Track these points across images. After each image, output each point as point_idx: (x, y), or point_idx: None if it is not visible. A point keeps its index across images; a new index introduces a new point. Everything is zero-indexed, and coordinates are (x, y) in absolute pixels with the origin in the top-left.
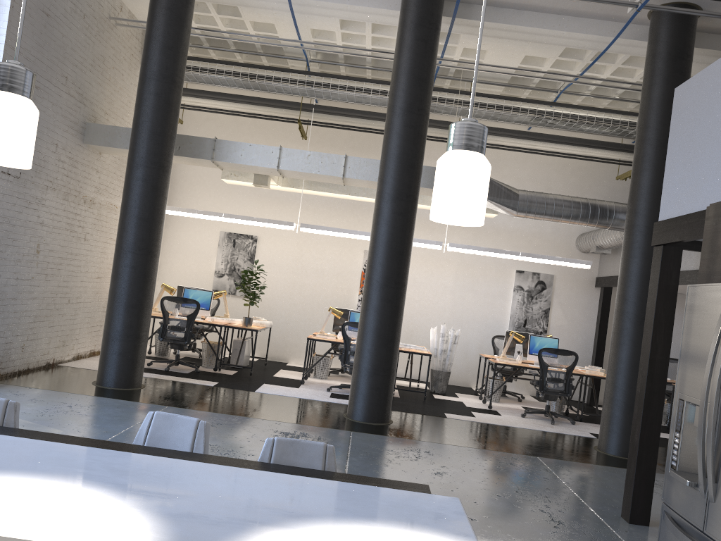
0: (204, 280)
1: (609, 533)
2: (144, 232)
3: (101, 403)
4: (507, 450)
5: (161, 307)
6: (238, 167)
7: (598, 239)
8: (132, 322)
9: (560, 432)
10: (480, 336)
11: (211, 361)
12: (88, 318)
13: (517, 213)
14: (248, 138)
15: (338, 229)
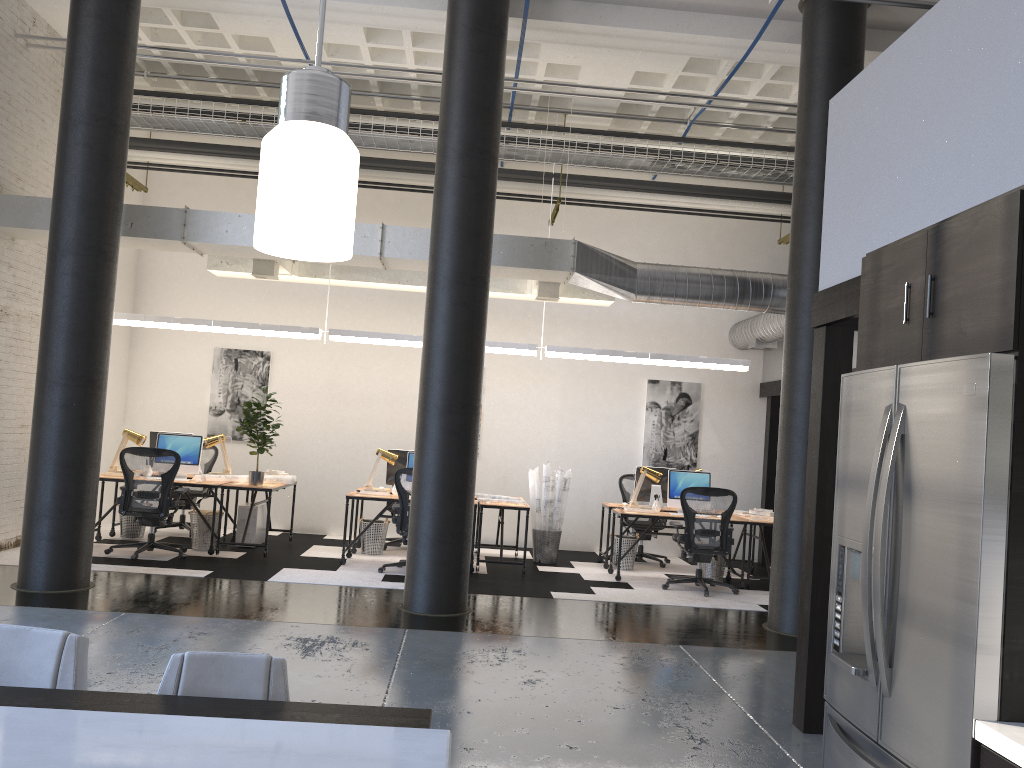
0: (194, 420)
1: (773, 750)
2: (79, 352)
3: (17, 615)
4: (636, 639)
5: (121, 464)
6: (224, 249)
7: (757, 329)
8: (67, 489)
9: (717, 607)
10: (603, 477)
11: (206, 540)
12: (9, 487)
13: (636, 297)
14: (248, 209)
15: (385, 335)
